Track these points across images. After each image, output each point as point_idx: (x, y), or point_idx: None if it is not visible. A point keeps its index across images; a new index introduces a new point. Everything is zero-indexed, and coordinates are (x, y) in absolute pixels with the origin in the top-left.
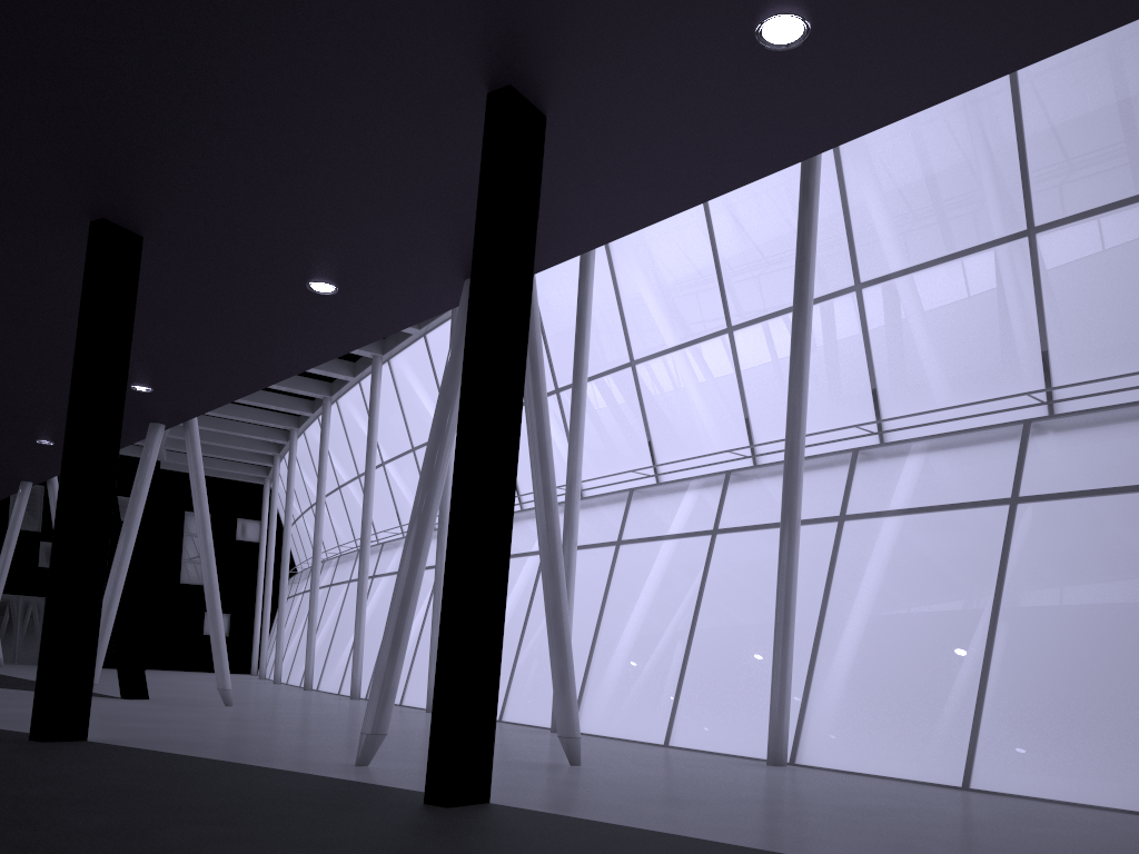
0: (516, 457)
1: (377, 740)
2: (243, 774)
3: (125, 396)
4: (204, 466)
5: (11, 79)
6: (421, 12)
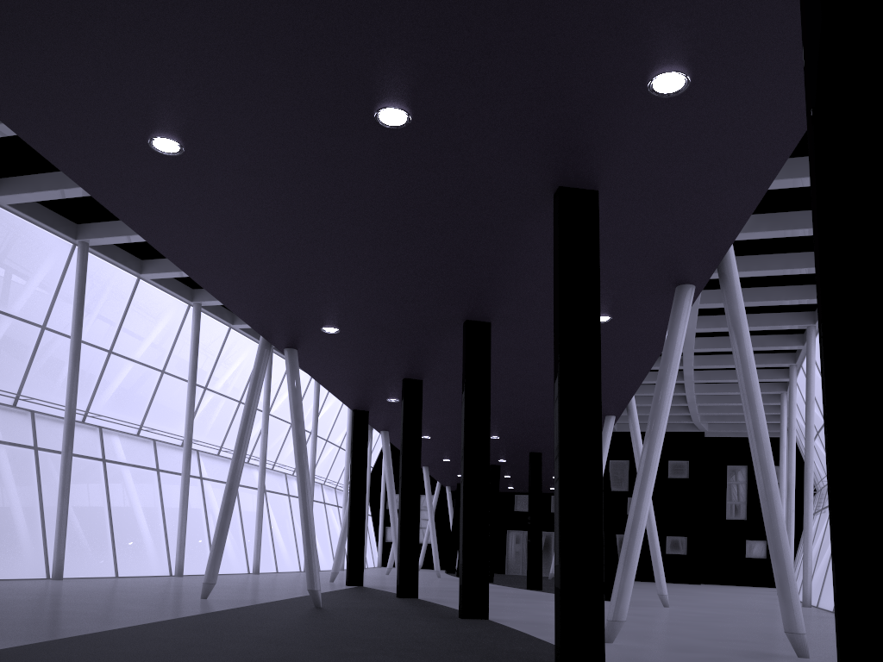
0: (599, 422)
1: (615, 624)
2: (507, 640)
3: (489, 415)
4: (735, 430)
5: (376, 277)
6: (479, 179)
